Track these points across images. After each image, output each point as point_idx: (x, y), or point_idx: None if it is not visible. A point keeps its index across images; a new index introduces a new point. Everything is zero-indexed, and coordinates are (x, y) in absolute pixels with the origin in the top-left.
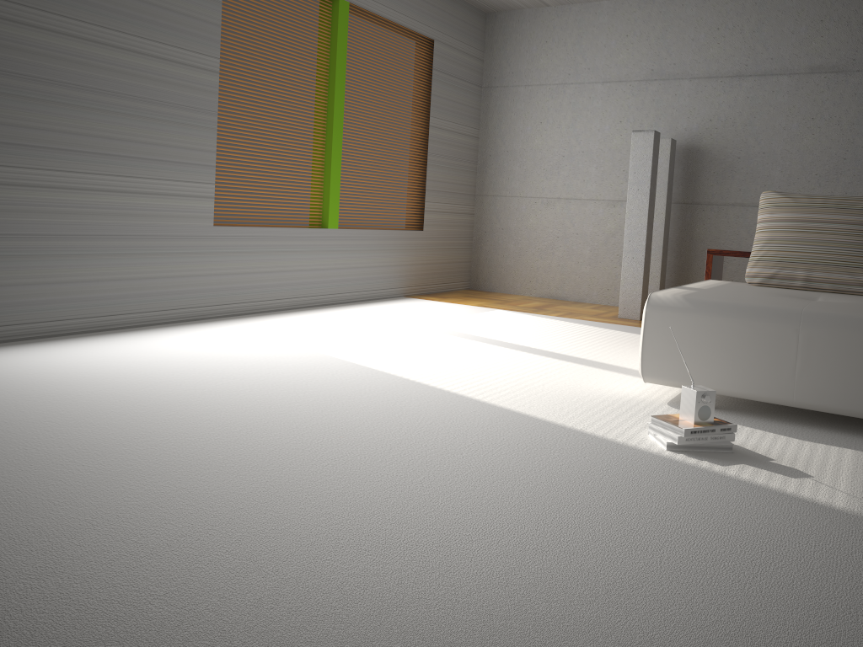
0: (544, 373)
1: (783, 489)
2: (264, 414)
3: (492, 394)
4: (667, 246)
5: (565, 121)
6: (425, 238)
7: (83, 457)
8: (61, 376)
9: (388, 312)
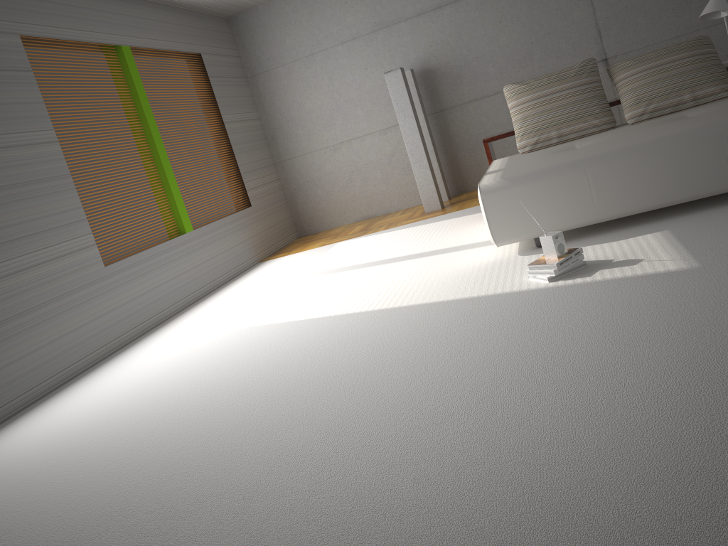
0: (421, 271)
1: (635, 273)
2: (267, 382)
3: (404, 299)
4: (436, 148)
5: (324, 83)
6: (255, 211)
7: (178, 468)
8: (75, 430)
9: (262, 278)
